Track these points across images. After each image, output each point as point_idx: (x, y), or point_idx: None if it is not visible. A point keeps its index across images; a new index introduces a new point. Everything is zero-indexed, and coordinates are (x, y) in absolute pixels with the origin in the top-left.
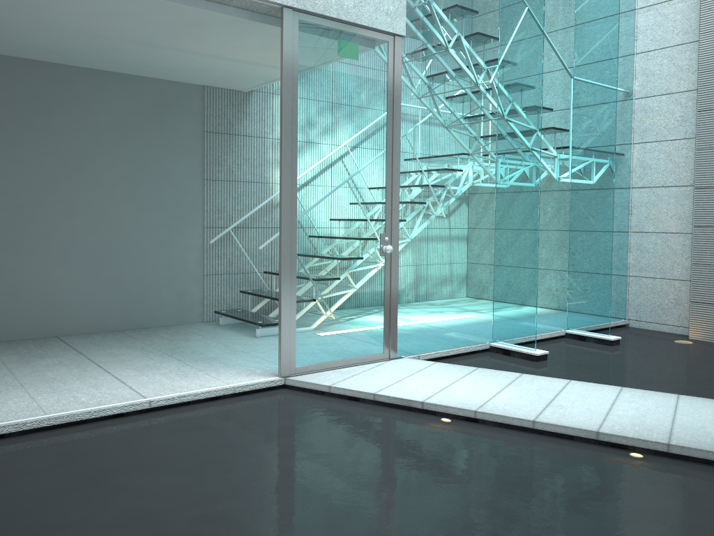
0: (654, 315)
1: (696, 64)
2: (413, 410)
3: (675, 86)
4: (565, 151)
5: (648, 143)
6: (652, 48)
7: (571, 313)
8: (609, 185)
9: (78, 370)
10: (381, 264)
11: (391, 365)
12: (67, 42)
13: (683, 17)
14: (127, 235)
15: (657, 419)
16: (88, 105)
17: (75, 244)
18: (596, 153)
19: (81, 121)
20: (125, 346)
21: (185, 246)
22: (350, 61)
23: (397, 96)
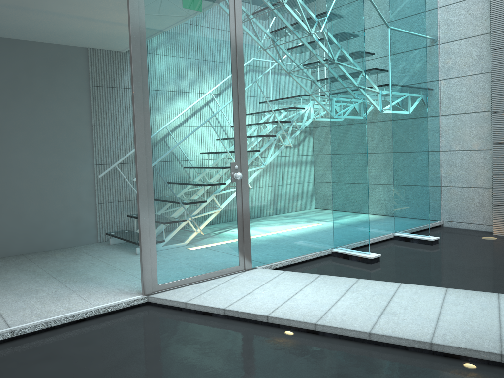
0: (463, 216)
1: (488, 12)
2: (260, 323)
3: (471, 31)
4: (386, 88)
5: (452, 79)
6: (452, 2)
7: (397, 219)
8: (423, 113)
9: None
10: (232, 189)
11: (245, 276)
12: None
13: None
14: (26, 174)
15: (484, 323)
16: None
17: None
18: (411, 87)
19: None
20: (19, 270)
21: (78, 181)
22: (194, 13)
23: (239, 43)
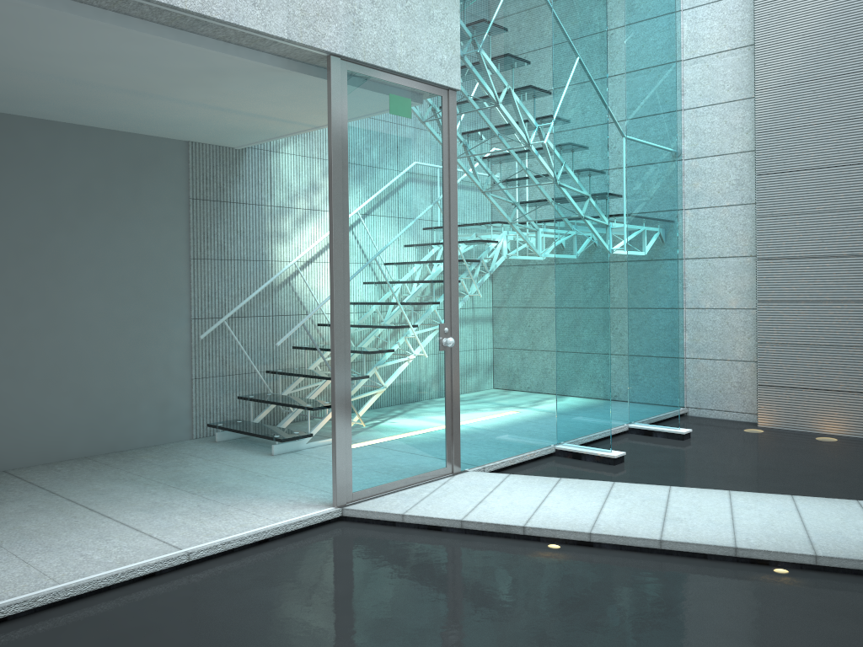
0: (716, 401)
1: (751, 123)
2: (512, 536)
3: (728, 146)
4: (621, 220)
5: (701, 209)
6: (702, 104)
7: (633, 404)
8: (672, 258)
9: (65, 517)
10: (441, 361)
11: (459, 481)
12: (28, 89)
13: (734, 72)
14: (95, 333)
15: (787, 526)
16: (43, 167)
17: (28, 348)
18: (656, 222)
19: (34, 187)
20: (108, 479)
21: (168, 344)
22: (403, 120)
23: (453, 160)
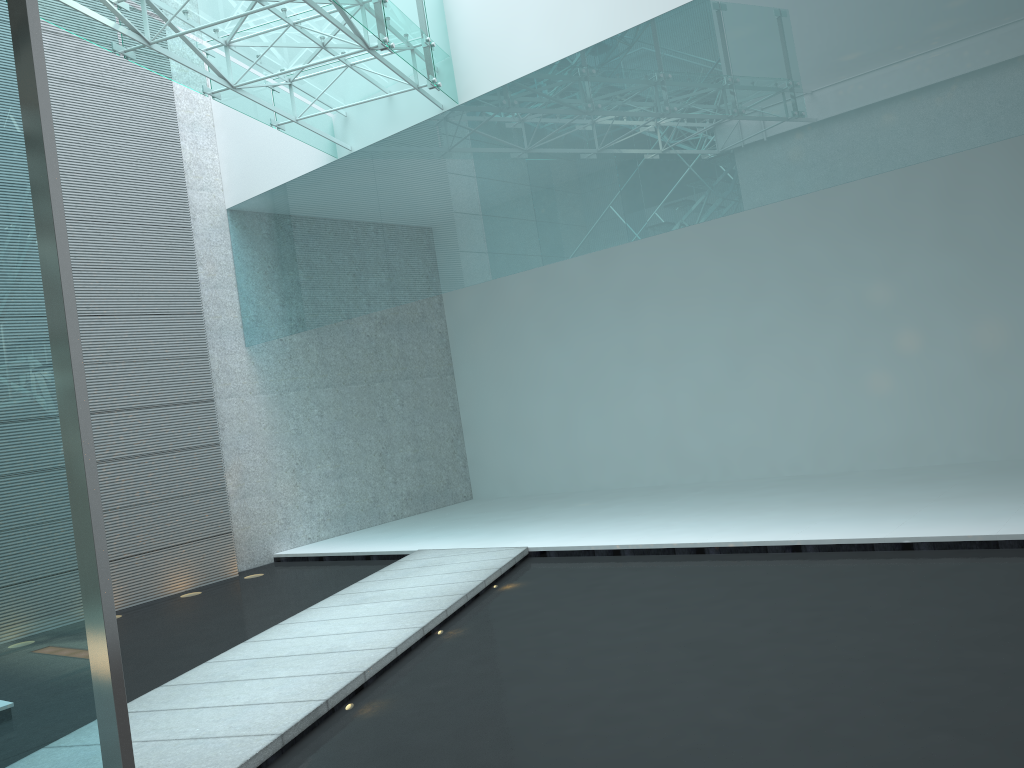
0: None
1: None
2: (317, 723)
3: None
4: None
5: None
6: None
7: None
8: None
9: None
10: None
11: None
12: None
13: None
14: None
15: (371, 619)
16: None
17: None
18: None
19: None
20: None
21: None
22: None
23: None
